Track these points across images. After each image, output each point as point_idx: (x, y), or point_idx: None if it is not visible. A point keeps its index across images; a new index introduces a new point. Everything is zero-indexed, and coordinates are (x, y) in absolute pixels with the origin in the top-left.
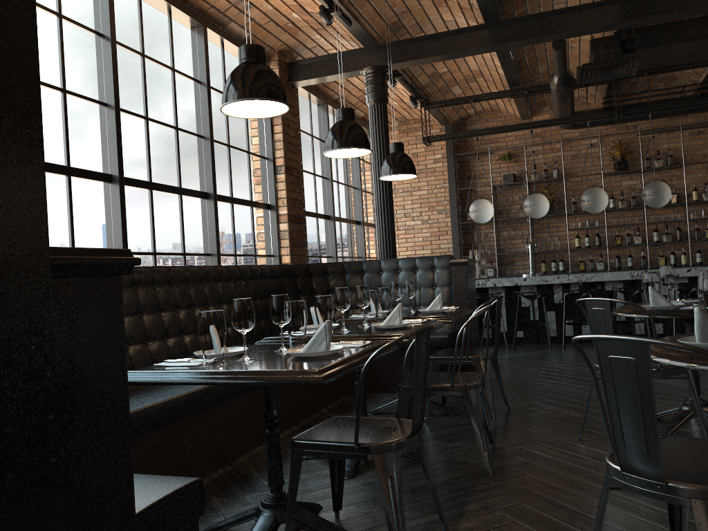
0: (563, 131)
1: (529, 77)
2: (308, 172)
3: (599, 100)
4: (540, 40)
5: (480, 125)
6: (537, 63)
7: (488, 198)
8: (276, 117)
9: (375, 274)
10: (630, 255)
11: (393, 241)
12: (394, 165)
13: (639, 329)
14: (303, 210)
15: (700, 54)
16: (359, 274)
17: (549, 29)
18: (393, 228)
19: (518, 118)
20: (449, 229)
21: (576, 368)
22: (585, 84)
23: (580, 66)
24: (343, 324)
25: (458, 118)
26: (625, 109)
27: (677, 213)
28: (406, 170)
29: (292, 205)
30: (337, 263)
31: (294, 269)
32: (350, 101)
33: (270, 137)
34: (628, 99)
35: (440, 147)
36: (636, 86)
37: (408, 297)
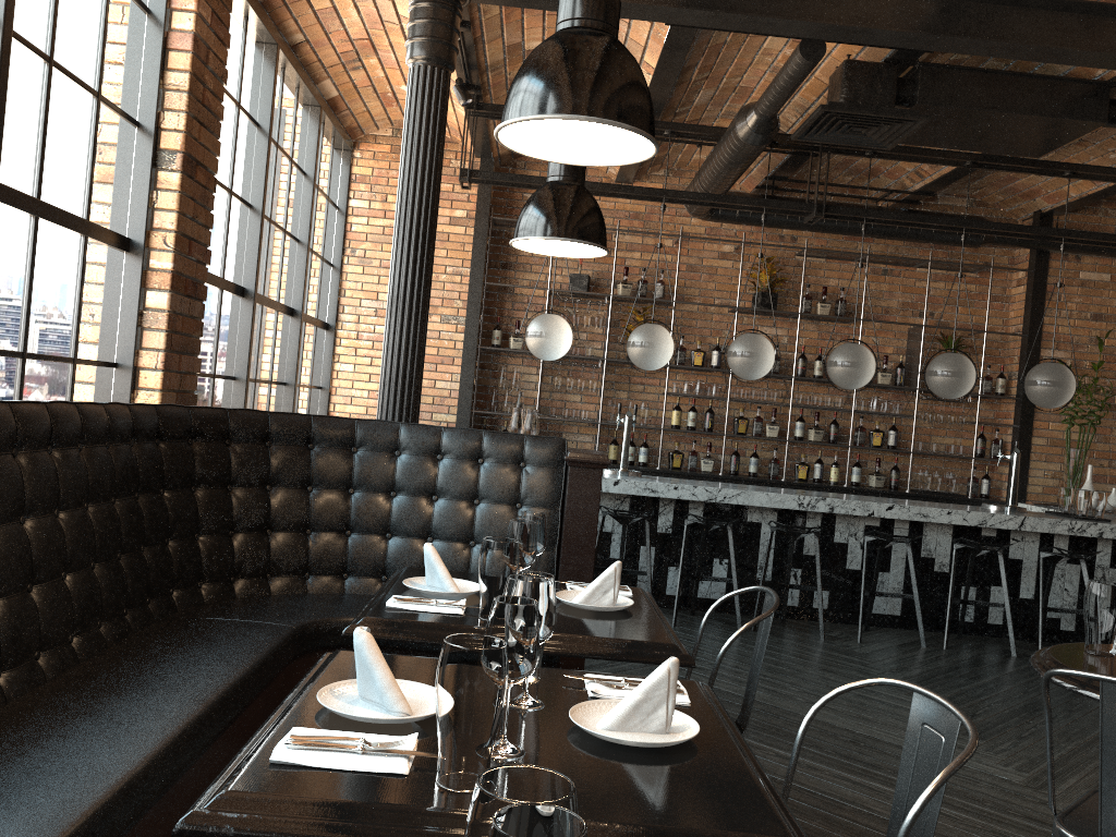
0: (680, 220)
1: (677, 105)
2: (219, 183)
3: (751, 180)
4: (791, 28)
5: (540, 174)
6: (702, 84)
7: (534, 311)
8: (181, 31)
9: (382, 454)
10: (755, 454)
11: (419, 381)
12: (566, 215)
13: (791, 597)
14: (205, 268)
15: (992, 142)
16: (344, 449)
17: (813, 11)
18: (422, 351)
19: (609, 178)
20: (458, 356)
21: (742, 690)
22: (769, 145)
23: (827, 105)
24: (503, 730)
25: (508, 151)
26: (829, 206)
27: (839, 398)
28: (592, 235)
29: (185, 251)
30: (296, 415)
31: (191, 420)
32: (321, 56)
33: (157, 76)
34: (798, 190)
35: (465, 197)
36: (814, 171)
37: (455, 521)
